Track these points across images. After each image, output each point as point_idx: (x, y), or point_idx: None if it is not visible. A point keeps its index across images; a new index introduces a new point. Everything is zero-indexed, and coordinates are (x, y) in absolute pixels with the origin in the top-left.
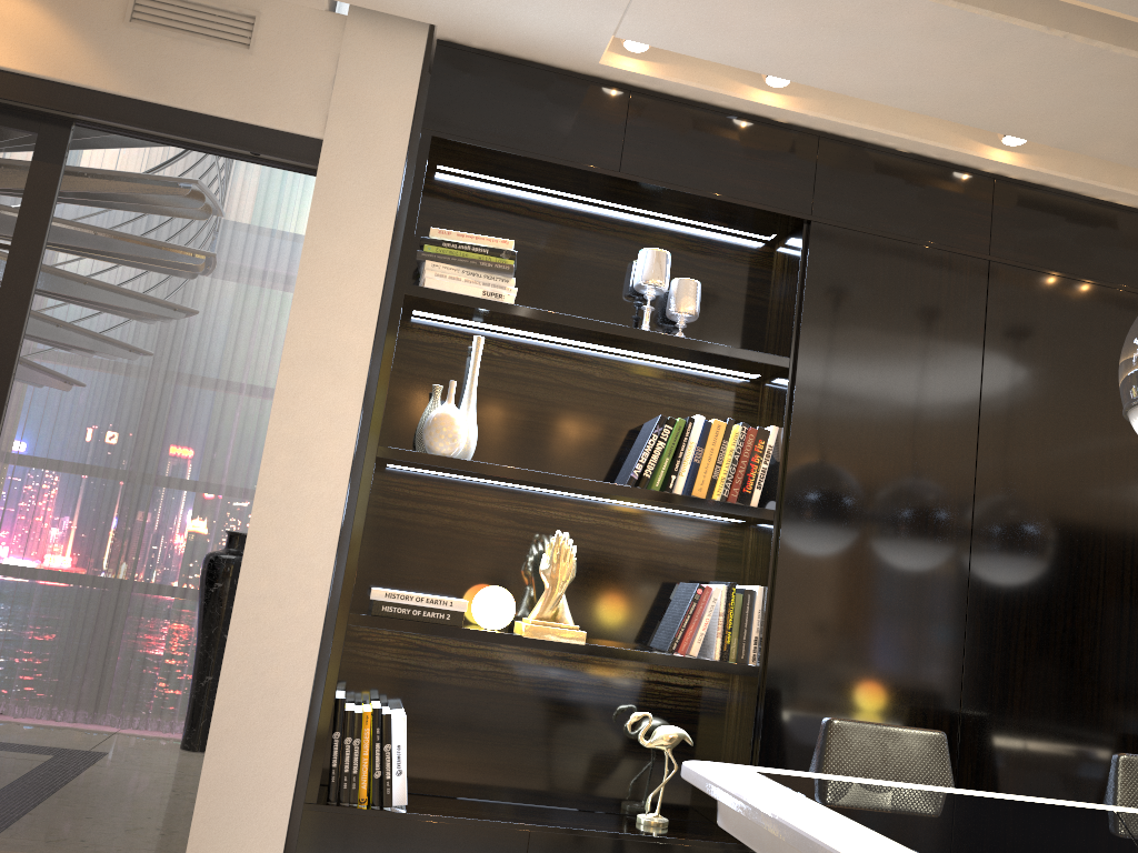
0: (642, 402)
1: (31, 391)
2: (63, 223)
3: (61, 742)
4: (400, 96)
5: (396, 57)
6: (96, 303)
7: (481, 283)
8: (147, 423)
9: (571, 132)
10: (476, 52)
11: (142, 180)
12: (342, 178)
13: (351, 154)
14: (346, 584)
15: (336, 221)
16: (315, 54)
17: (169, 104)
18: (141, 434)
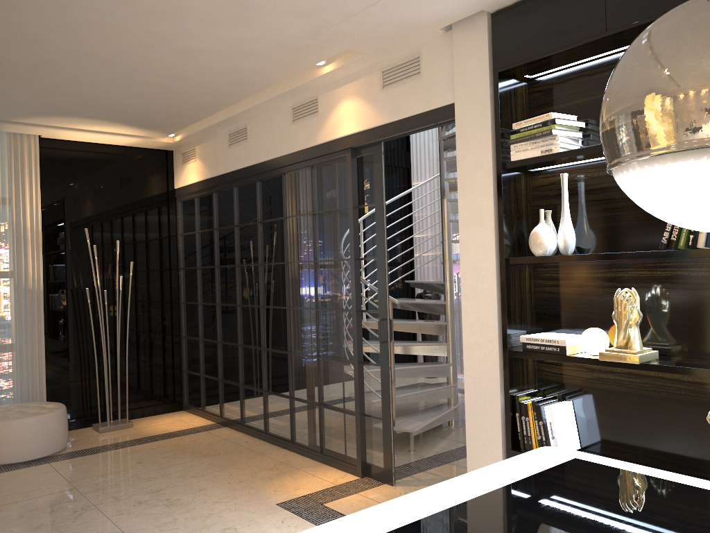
0: None
1: None
2: None
3: None
4: (481, 58)
5: (475, 37)
6: None
7: (539, 147)
8: None
9: (571, 23)
10: (510, 8)
11: None
12: (465, 118)
13: (466, 104)
14: (503, 335)
15: (466, 143)
16: (443, 60)
17: (400, 118)
18: None
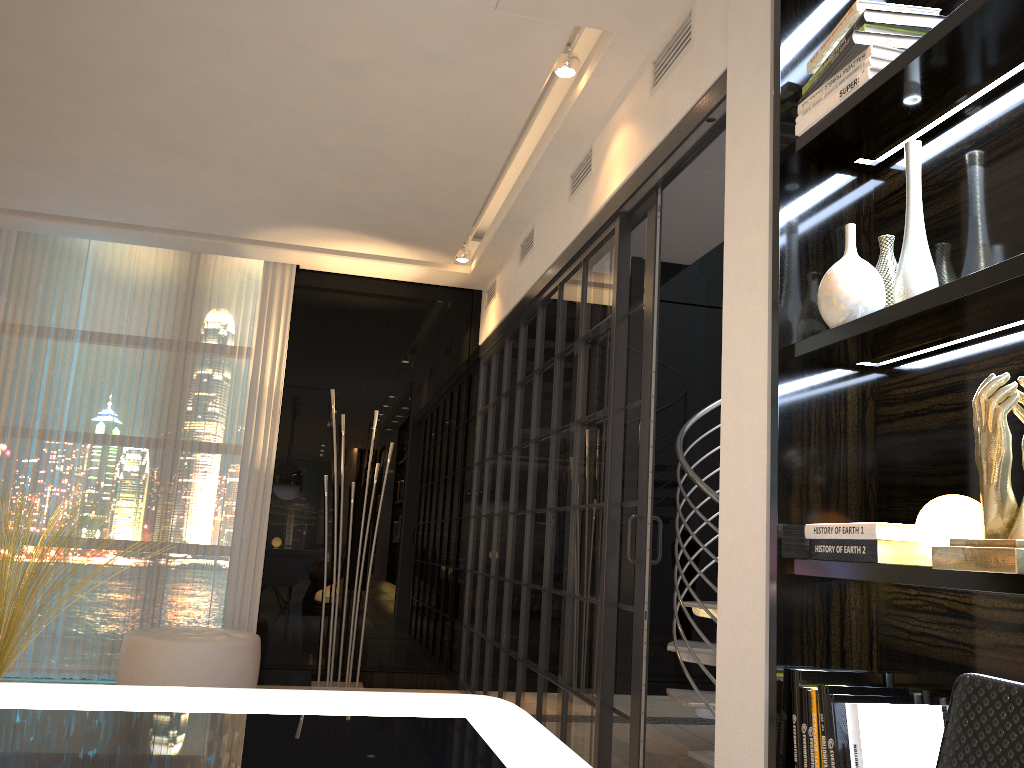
0: None
1: None
2: None
3: None
4: None
5: None
6: None
7: (837, 84)
8: None
9: None
10: None
11: None
12: (738, 86)
13: (741, 57)
14: (772, 523)
15: (738, 132)
16: None
17: (668, 131)
18: None
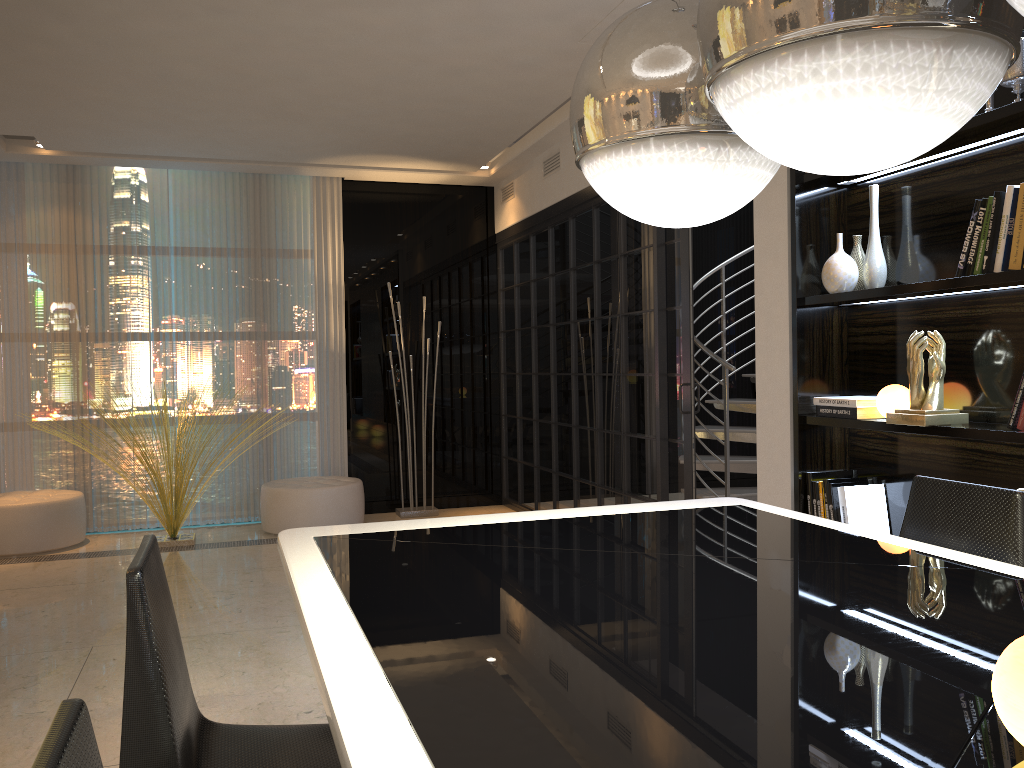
0: (1016, 181)
1: None
2: None
3: None
4: None
5: None
6: None
7: None
8: None
9: None
10: None
11: None
12: None
13: None
14: (794, 397)
15: None
16: None
17: None
18: None
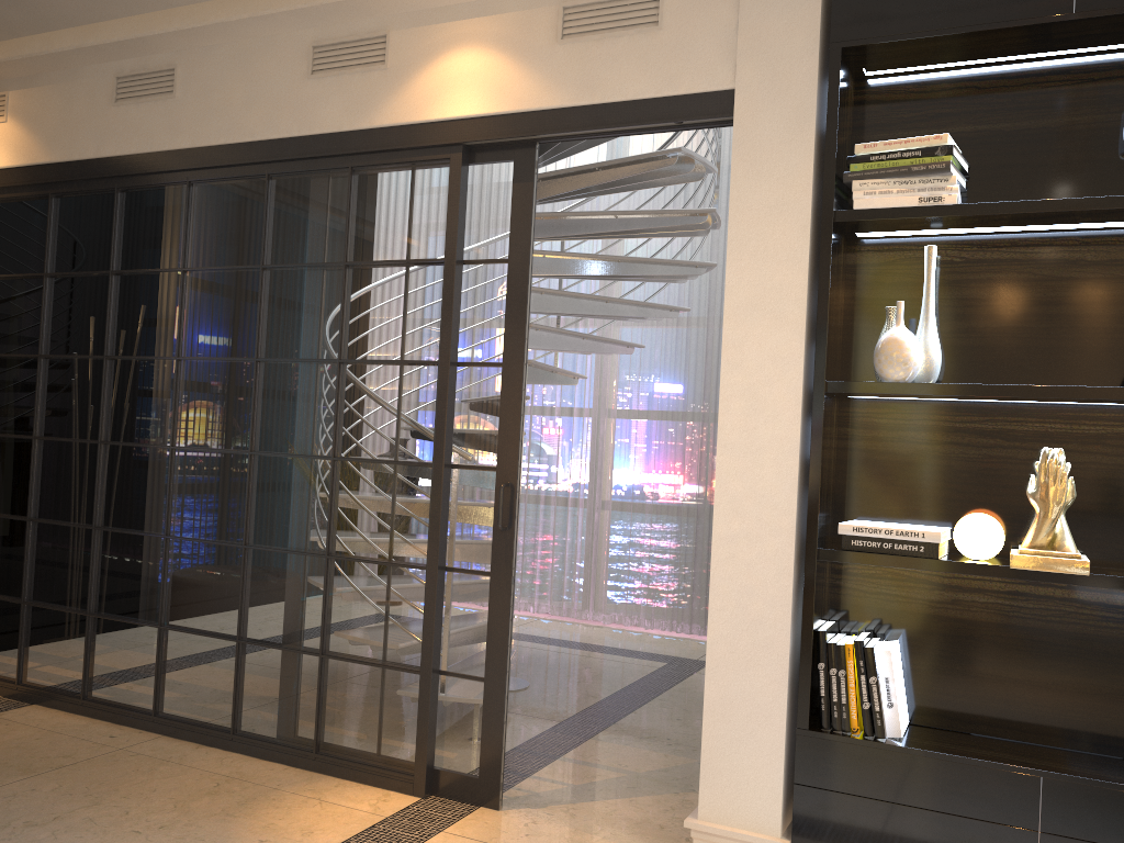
0: None
1: (618, 355)
2: (590, 215)
3: (676, 651)
4: (804, 17)
5: None
6: (631, 276)
7: (916, 190)
8: (710, 368)
9: None
10: None
11: (638, 161)
12: (757, 121)
13: (763, 95)
14: (810, 521)
15: (756, 166)
16: (716, 7)
17: (601, 102)
18: (707, 379)
